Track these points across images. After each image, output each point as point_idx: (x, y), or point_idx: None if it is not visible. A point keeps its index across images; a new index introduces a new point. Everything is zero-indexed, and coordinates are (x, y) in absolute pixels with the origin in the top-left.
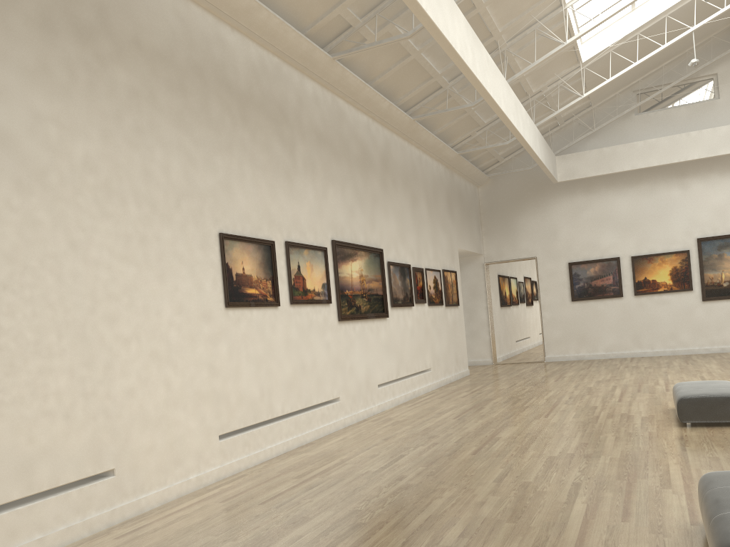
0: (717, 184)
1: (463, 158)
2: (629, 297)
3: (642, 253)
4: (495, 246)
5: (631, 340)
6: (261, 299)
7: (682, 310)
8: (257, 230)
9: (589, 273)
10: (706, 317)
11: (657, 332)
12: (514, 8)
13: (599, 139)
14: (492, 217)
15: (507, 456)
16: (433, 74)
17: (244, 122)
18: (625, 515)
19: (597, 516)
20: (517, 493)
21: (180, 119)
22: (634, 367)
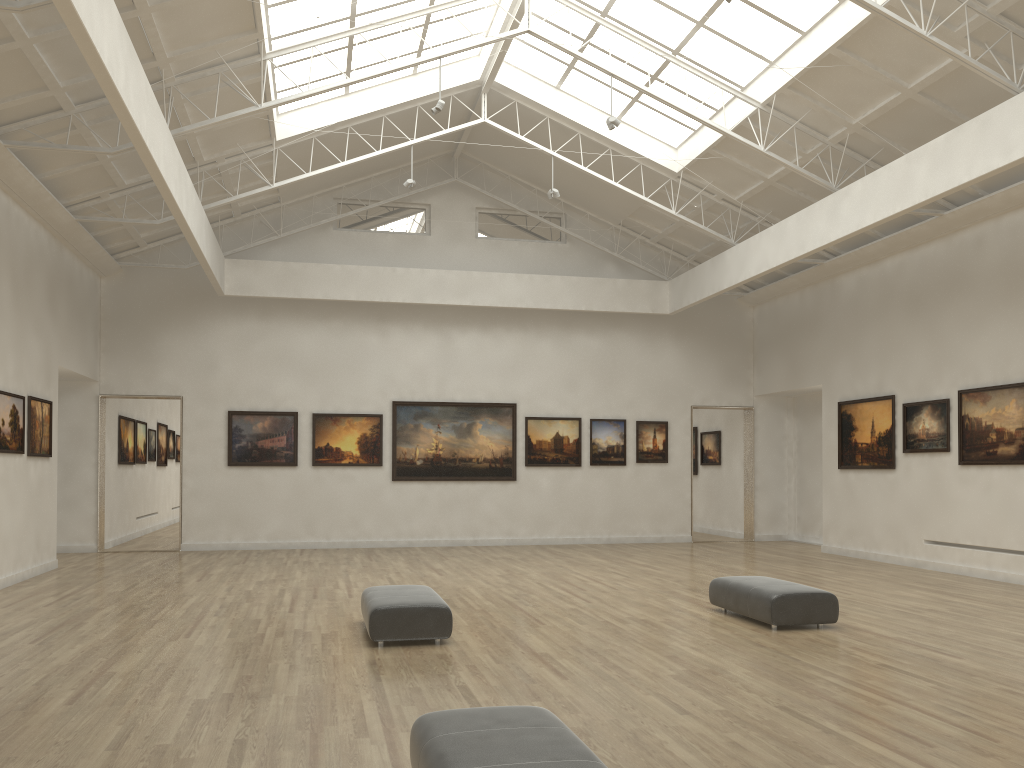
0: (420, 338)
1: (82, 228)
2: (305, 467)
3: (327, 410)
4: (121, 372)
5: (303, 526)
6: None
7: (369, 490)
8: None
9: (256, 429)
10: (395, 501)
11: (337, 516)
12: (193, 31)
13: (286, 249)
14: (119, 327)
15: (128, 703)
16: (50, 84)
17: None
18: None
19: None
20: (149, 766)
21: None
22: (307, 563)
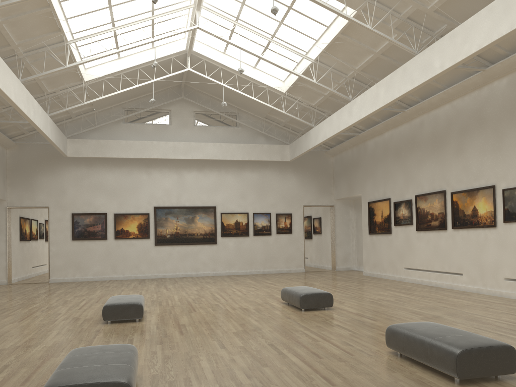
0: (167, 175)
1: None
2: (111, 240)
3: (121, 212)
4: (17, 195)
5: (110, 269)
6: None
7: (143, 250)
8: None
9: (86, 222)
10: (156, 255)
11: (127, 264)
12: (27, 32)
13: (99, 133)
14: (16, 173)
15: None
16: None
17: None
18: (25, 381)
19: (5, 385)
20: None
21: None
22: (106, 287)
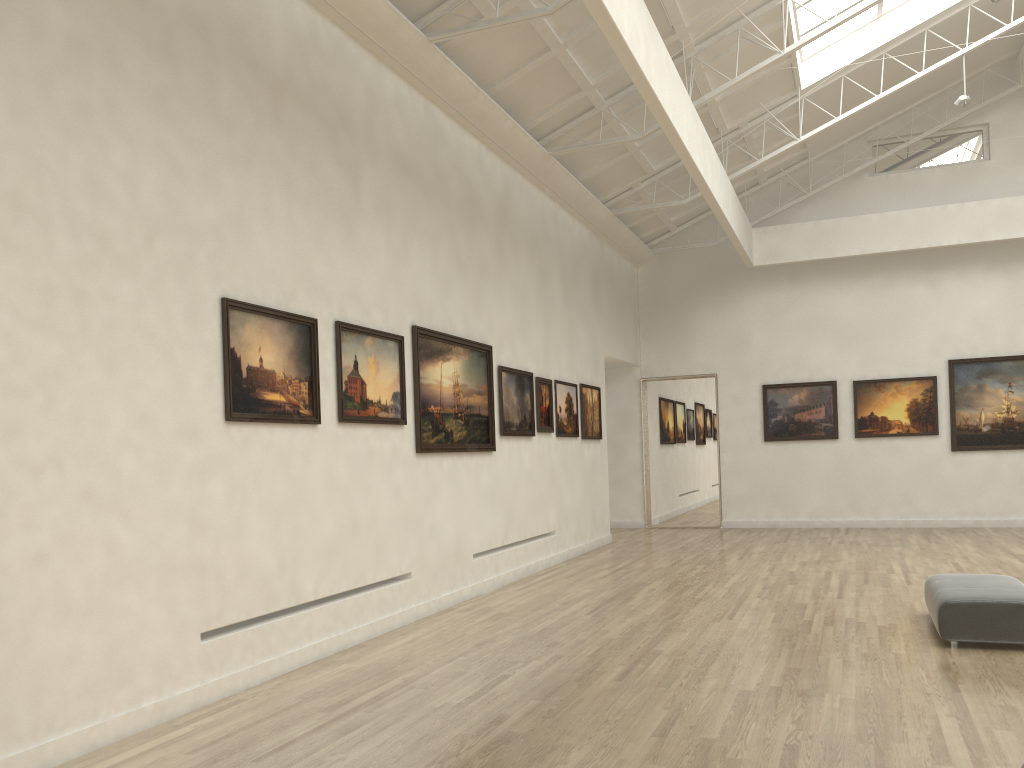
0: (981, 284)
1: (618, 221)
2: (847, 440)
3: (869, 376)
4: (658, 355)
5: (847, 503)
6: (290, 411)
7: (922, 462)
8: (289, 299)
9: (791, 402)
10: (955, 474)
11: (885, 492)
12: None
13: (816, 207)
14: (655, 312)
15: (673, 686)
16: (582, 84)
17: (277, 122)
18: None
19: None
20: (694, 762)
21: (161, 102)
22: (853, 544)
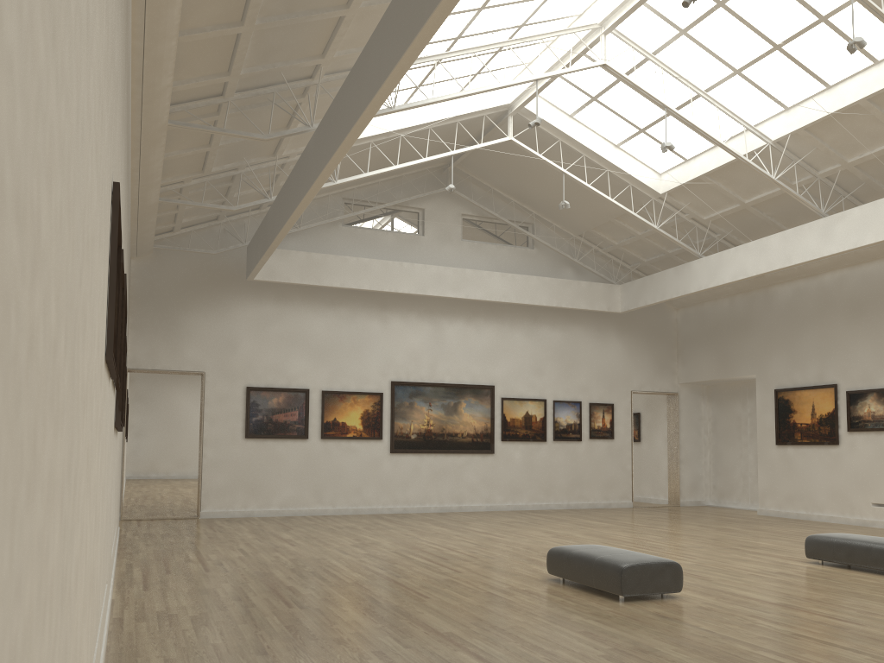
0: (415, 326)
1: (157, 210)
2: (315, 440)
3: (335, 388)
4: (147, 348)
5: (312, 494)
6: None
7: (370, 461)
8: None
9: (271, 404)
10: (392, 471)
11: (342, 485)
12: (365, 35)
13: (301, 241)
14: (147, 305)
15: (546, 662)
16: (235, 70)
17: None
18: None
19: None
20: None
21: None
22: (352, 528)
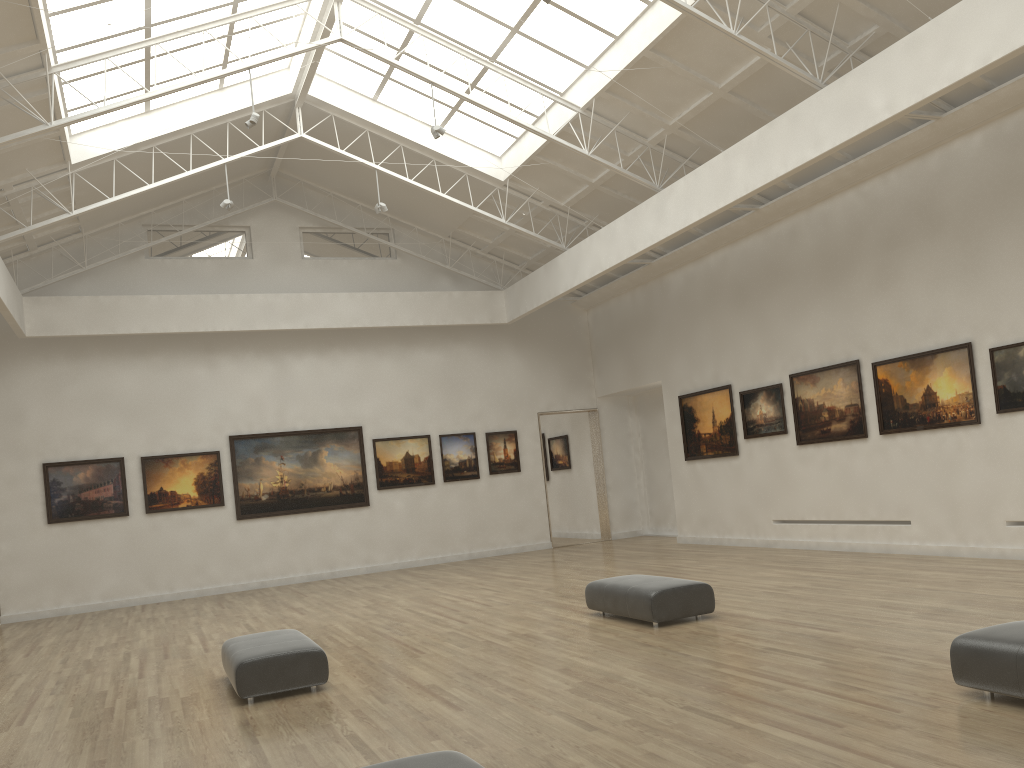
0: (253, 367)
1: None
2: (138, 516)
3: (157, 452)
4: None
5: (142, 580)
6: None
7: (212, 532)
8: None
9: (77, 481)
10: (242, 541)
11: (179, 565)
12: None
13: (94, 282)
14: None
15: None
16: None
17: None
18: None
19: None
20: None
21: None
22: (151, 620)
